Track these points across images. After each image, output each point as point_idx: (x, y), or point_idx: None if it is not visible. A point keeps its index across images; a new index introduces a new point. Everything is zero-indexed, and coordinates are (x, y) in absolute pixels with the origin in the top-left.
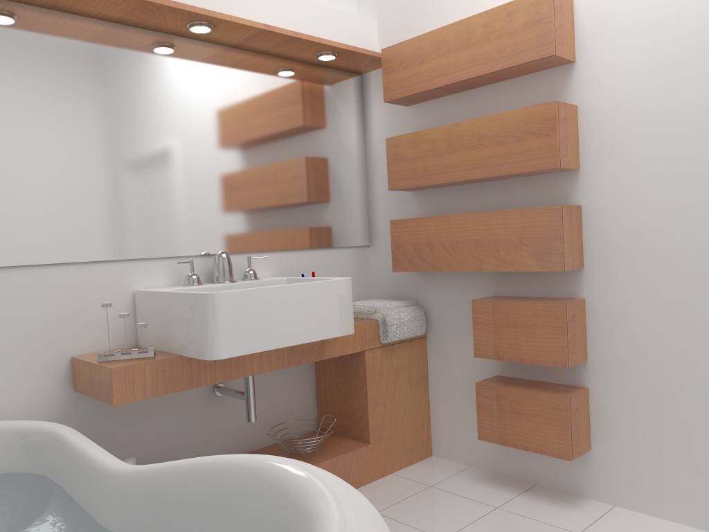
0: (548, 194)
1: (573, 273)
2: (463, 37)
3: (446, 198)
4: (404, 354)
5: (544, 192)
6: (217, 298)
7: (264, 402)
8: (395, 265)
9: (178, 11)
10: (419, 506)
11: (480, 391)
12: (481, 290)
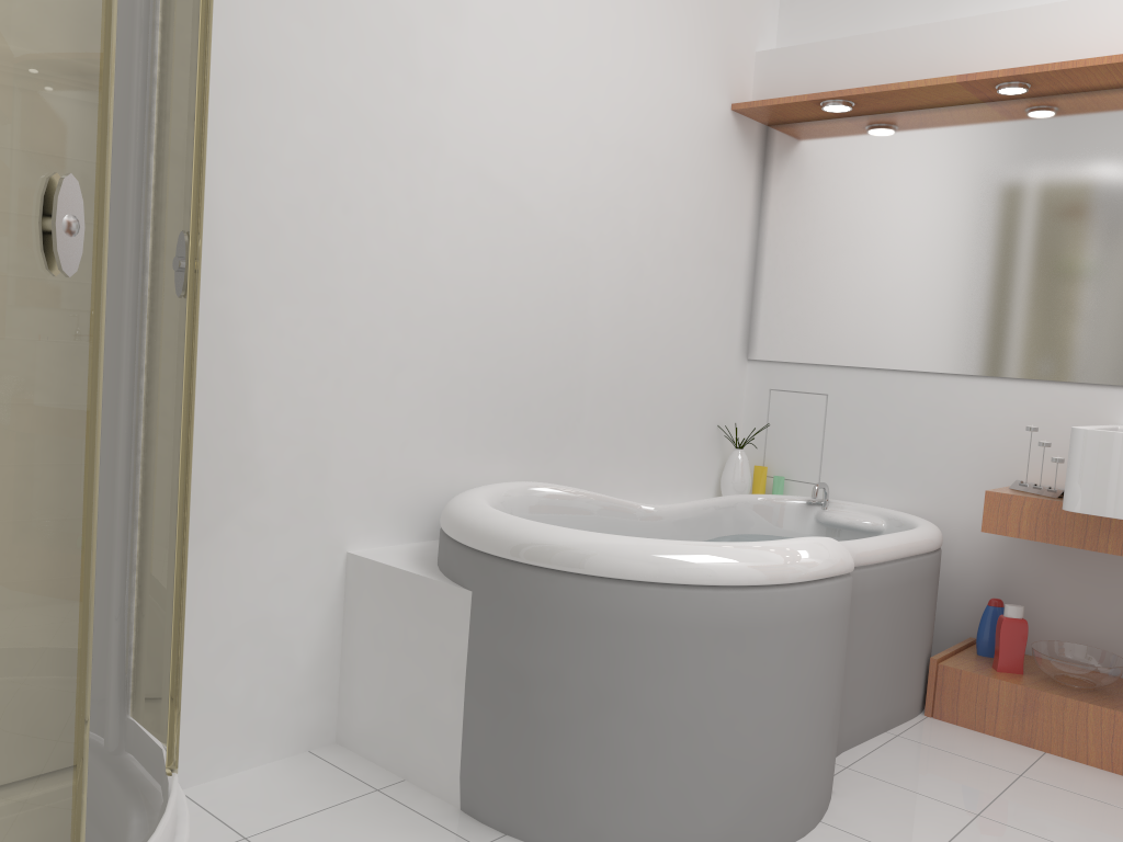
0: None
1: None
2: None
3: None
4: None
5: None
6: (1082, 436)
7: None
8: None
9: None
10: None
11: None
12: None
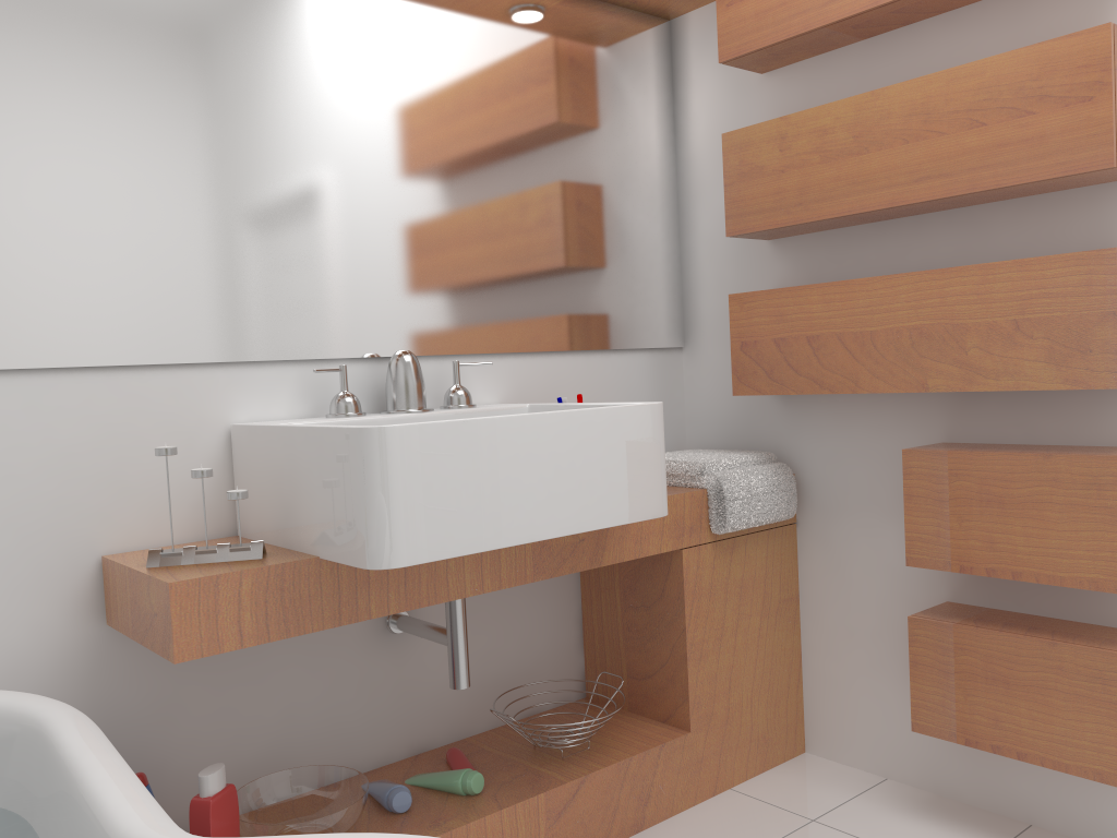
0: (1073, 231)
1: None
2: None
3: (842, 250)
4: (756, 556)
5: (1063, 227)
6: (391, 439)
7: (485, 646)
8: (738, 383)
9: None
10: None
11: (919, 634)
12: (915, 432)
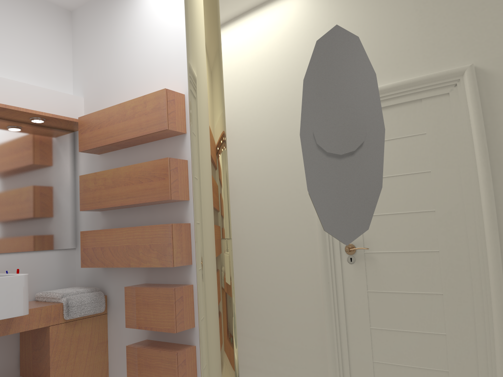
0: (174, 215)
1: (187, 267)
2: (122, 113)
3: (119, 216)
4: (86, 327)
5: (171, 214)
6: None
7: None
8: (82, 263)
9: None
10: None
11: (129, 351)
12: (138, 279)
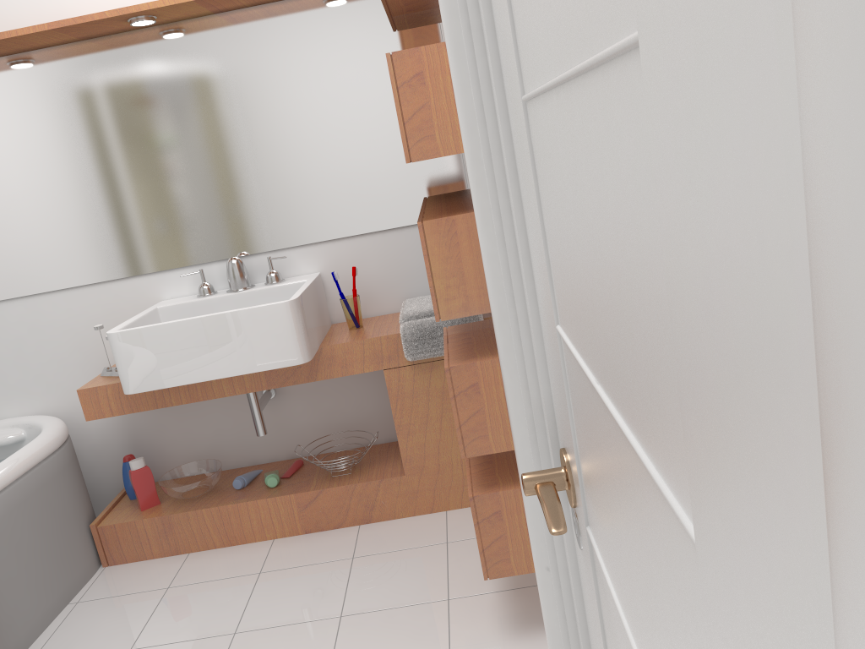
0: None
1: None
2: None
3: None
4: None
5: None
6: (115, 338)
7: (329, 407)
8: None
9: (94, 22)
10: (394, 564)
11: None
12: None
